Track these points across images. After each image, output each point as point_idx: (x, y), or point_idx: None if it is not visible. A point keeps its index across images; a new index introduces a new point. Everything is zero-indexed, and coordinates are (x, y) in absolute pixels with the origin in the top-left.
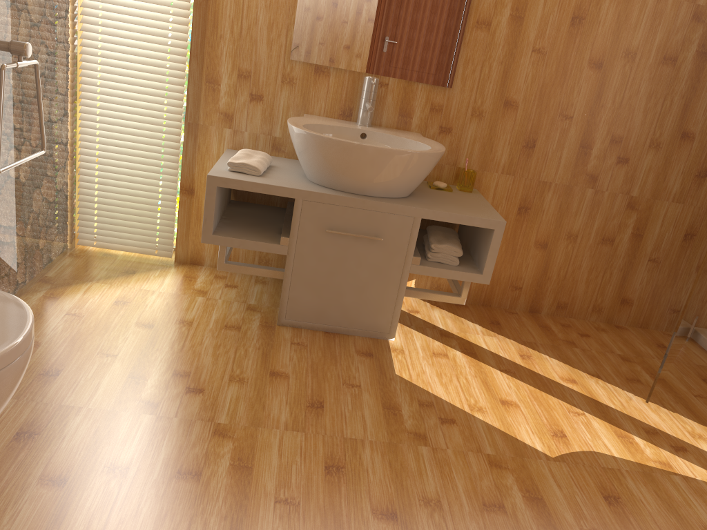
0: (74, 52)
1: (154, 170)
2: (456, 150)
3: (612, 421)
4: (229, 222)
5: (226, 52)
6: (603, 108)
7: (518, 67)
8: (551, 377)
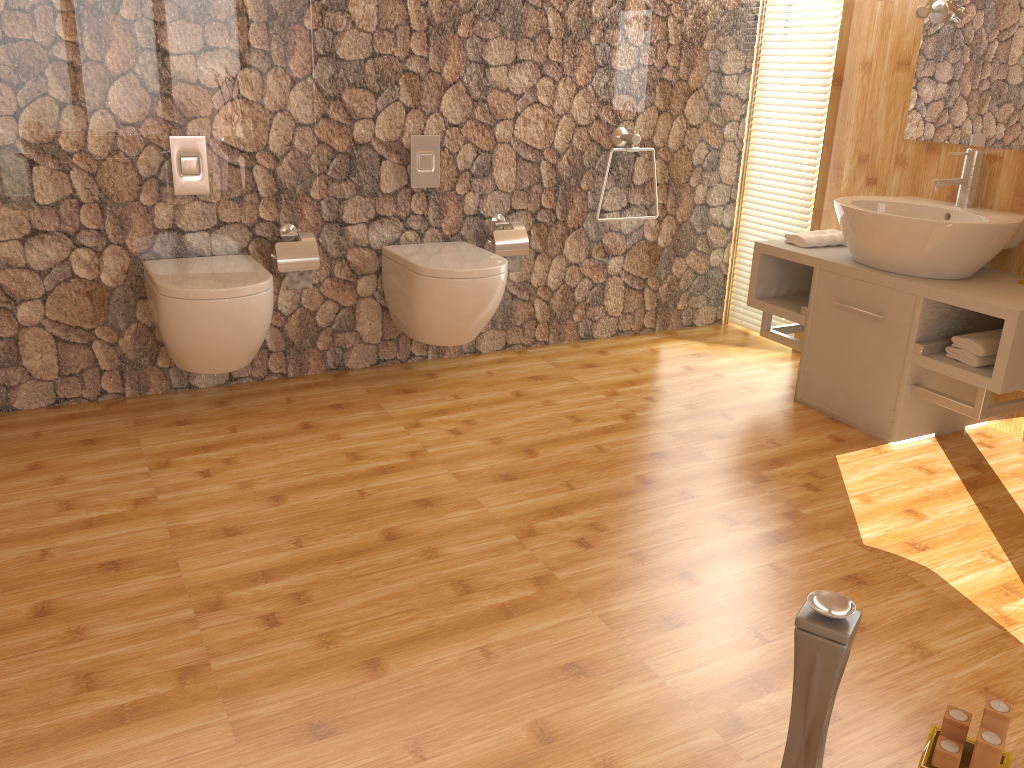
0: (743, 149)
1: None
2: None
3: None
4: (792, 297)
5: (850, 138)
6: None
7: None
8: None
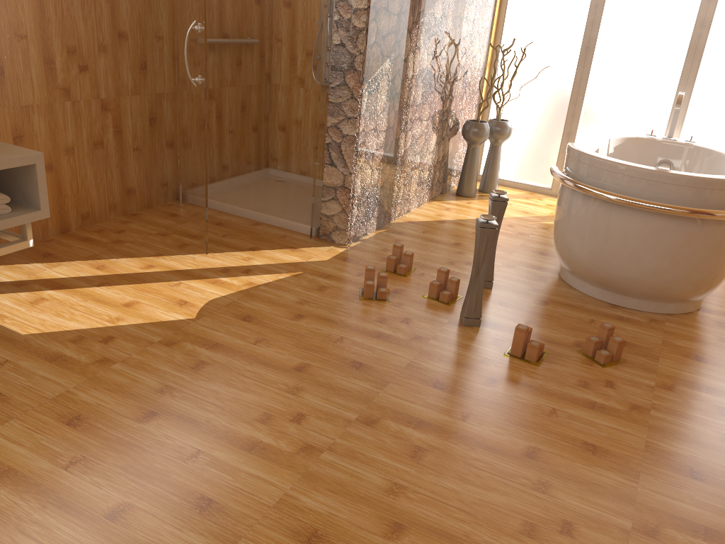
0: None
1: None
2: None
3: (200, 277)
4: None
5: None
6: (50, 22)
7: None
8: (135, 271)
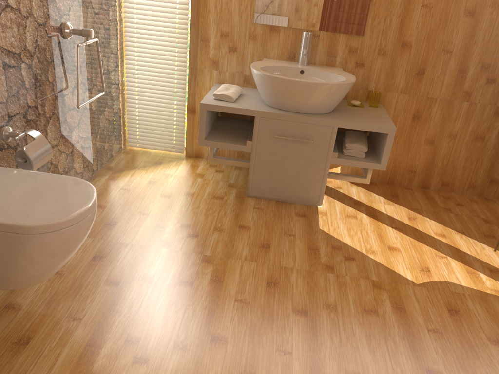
0: (120, 27)
1: (171, 99)
2: (367, 78)
3: (466, 262)
4: (216, 131)
5: (213, 21)
6: (476, 44)
7: (411, 18)
8: (427, 233)
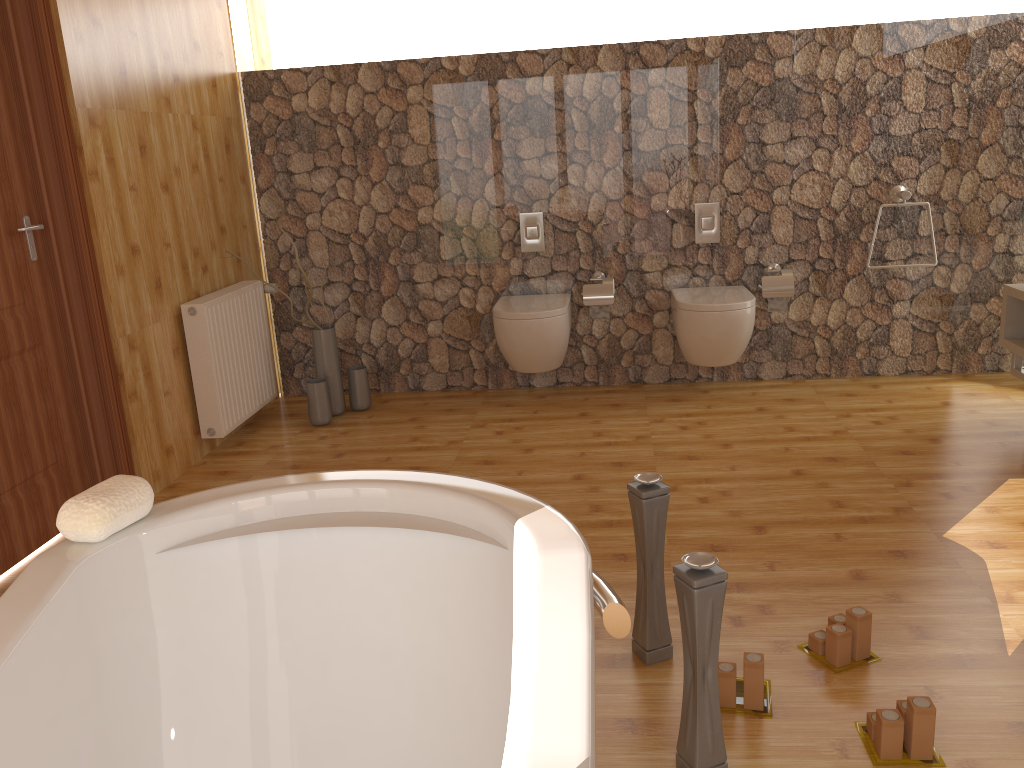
0: None
1: None
2: None
3: None
4: None
5: None
6: None
7: None
8: None
